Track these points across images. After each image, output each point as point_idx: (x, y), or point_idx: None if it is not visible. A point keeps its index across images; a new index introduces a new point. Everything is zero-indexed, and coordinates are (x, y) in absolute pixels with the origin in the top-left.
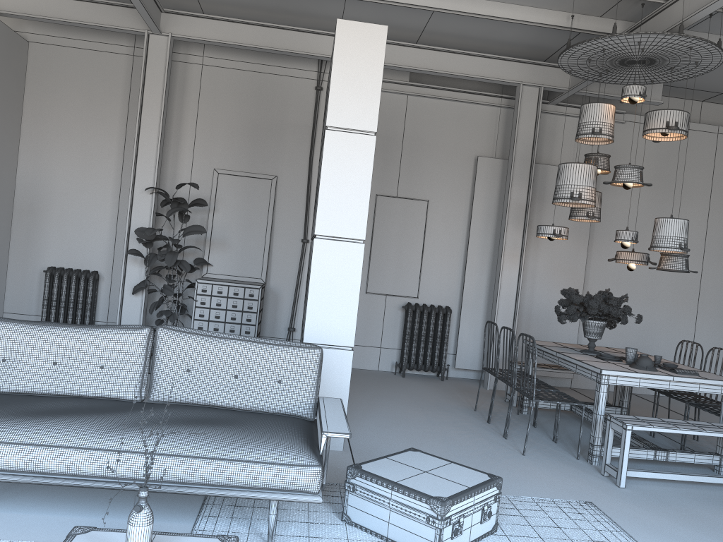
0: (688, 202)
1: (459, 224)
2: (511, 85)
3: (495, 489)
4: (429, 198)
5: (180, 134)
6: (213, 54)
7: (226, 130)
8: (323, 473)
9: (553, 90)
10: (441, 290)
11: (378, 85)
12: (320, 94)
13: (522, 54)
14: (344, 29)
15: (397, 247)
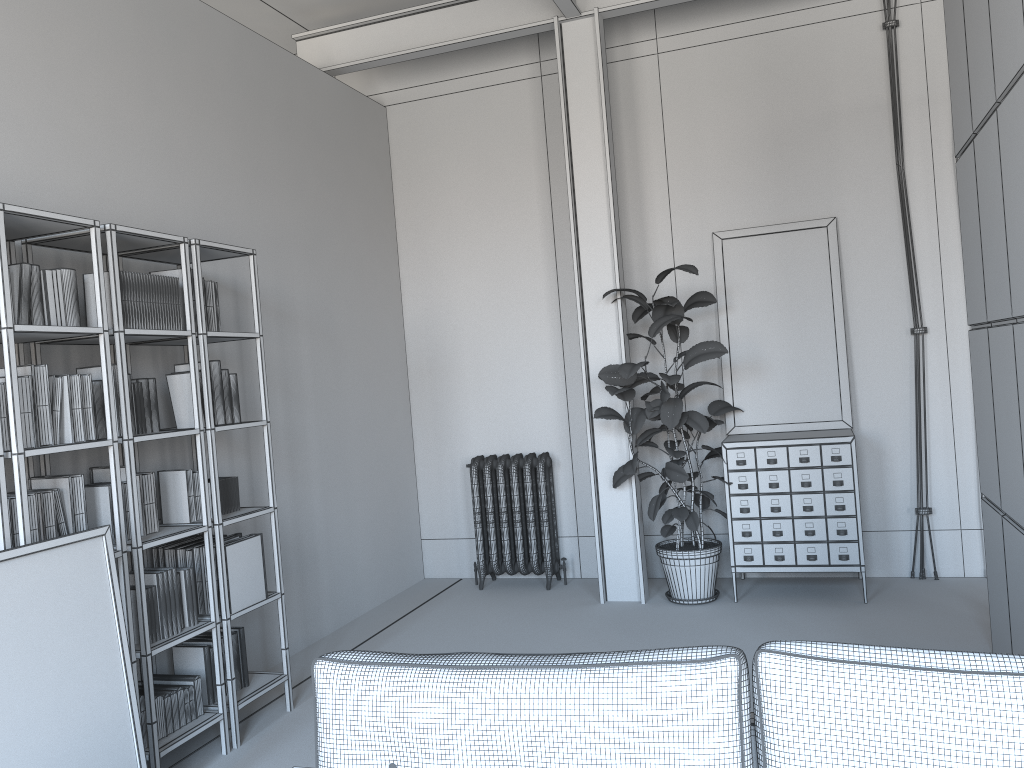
0: None
1: None
2: None
3: None
4: None
5: (641, 187)
6: (673, 29)
7: (721, 157)
8: None
9: None
10: None
11: None
12: (896, 36)
13: None
14: None
15: None
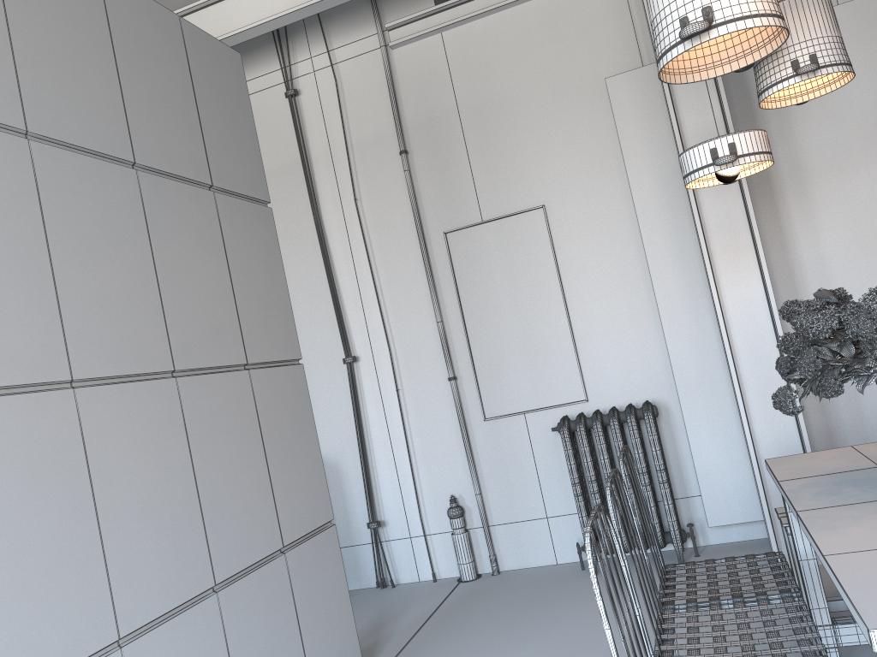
0: None
1: (623, 227)
2: None
3: None
4: (544, 200)
5: None
6: None
7: None
8: None
9: None
10: (631, 370)
11: None
12: (300, 102)
13: None
14: None
15: (515, 315)
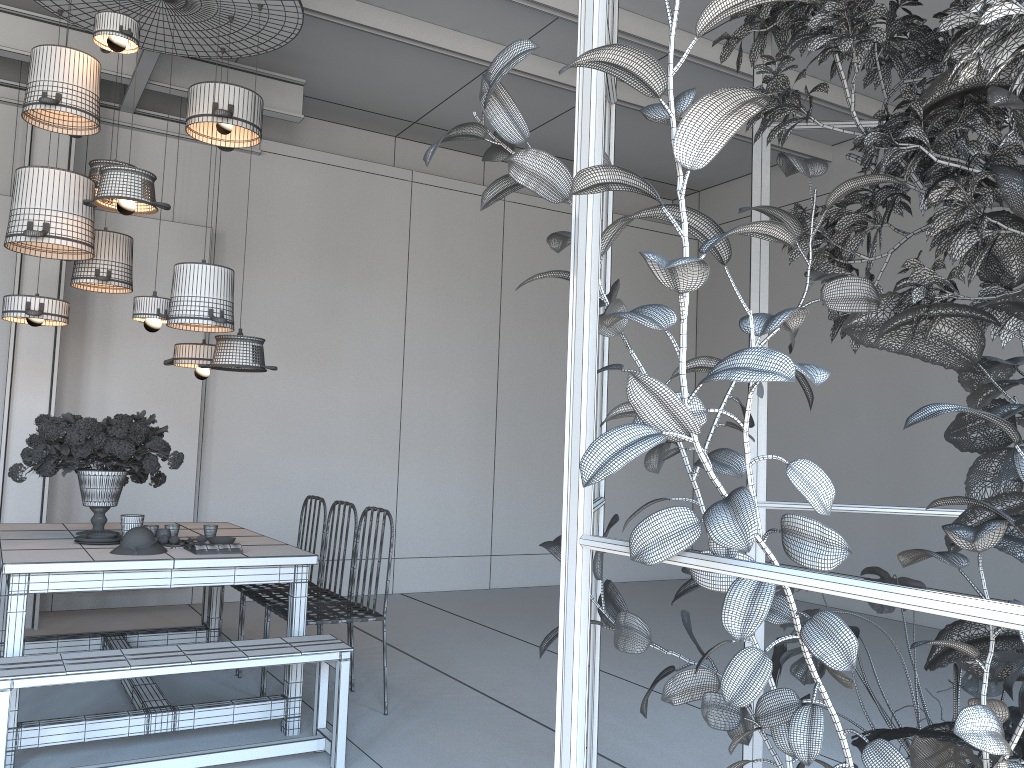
0: (374, 285)
1: None
2: (20, 60)
3: None
4: None
5: None
6: None
7: None
8: None
9: (107, 78)
10: None
11: None
12: None
13: (47, 11)
14: None
15: None
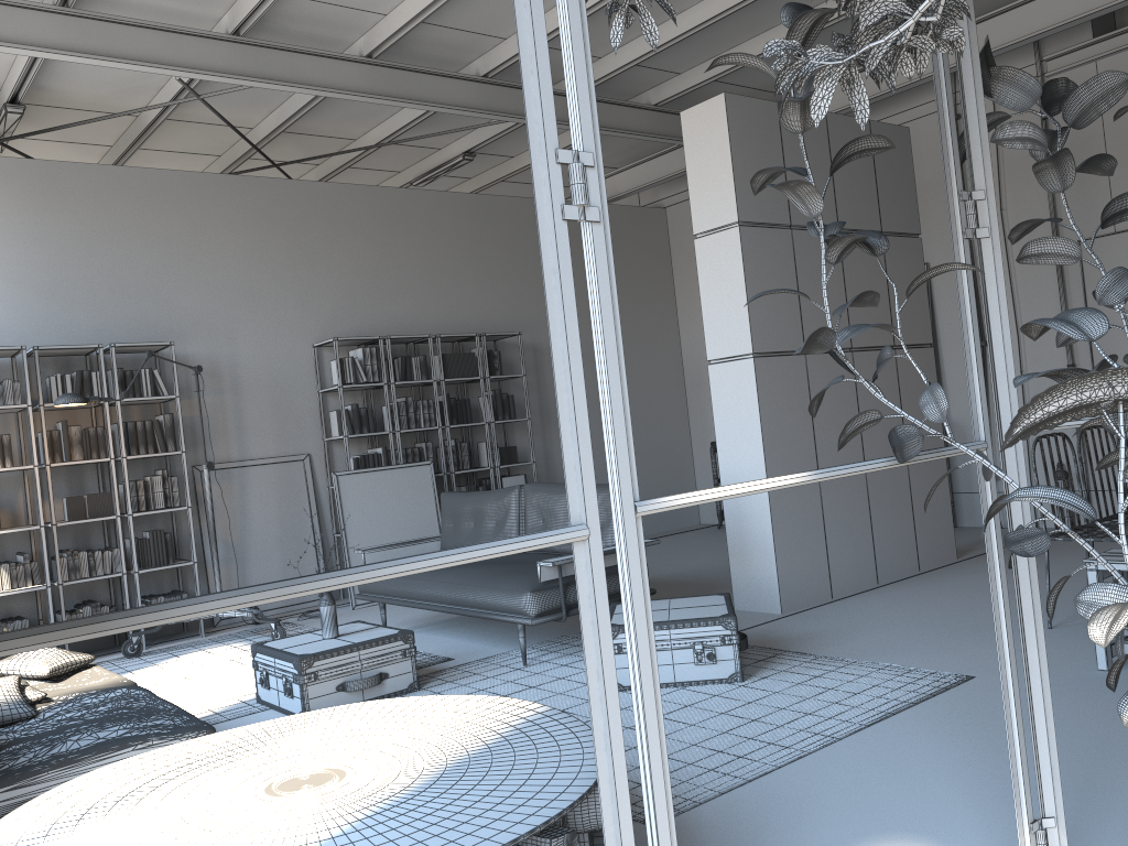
0: None
1: None
2: None
3: (720, 628)
4: None
5: None
6: None
7: None
8: (537, 599)
9: None
10: None
11: (729, 165)
12: (961, 124)
13: None
14: (687, 120)
15: None
